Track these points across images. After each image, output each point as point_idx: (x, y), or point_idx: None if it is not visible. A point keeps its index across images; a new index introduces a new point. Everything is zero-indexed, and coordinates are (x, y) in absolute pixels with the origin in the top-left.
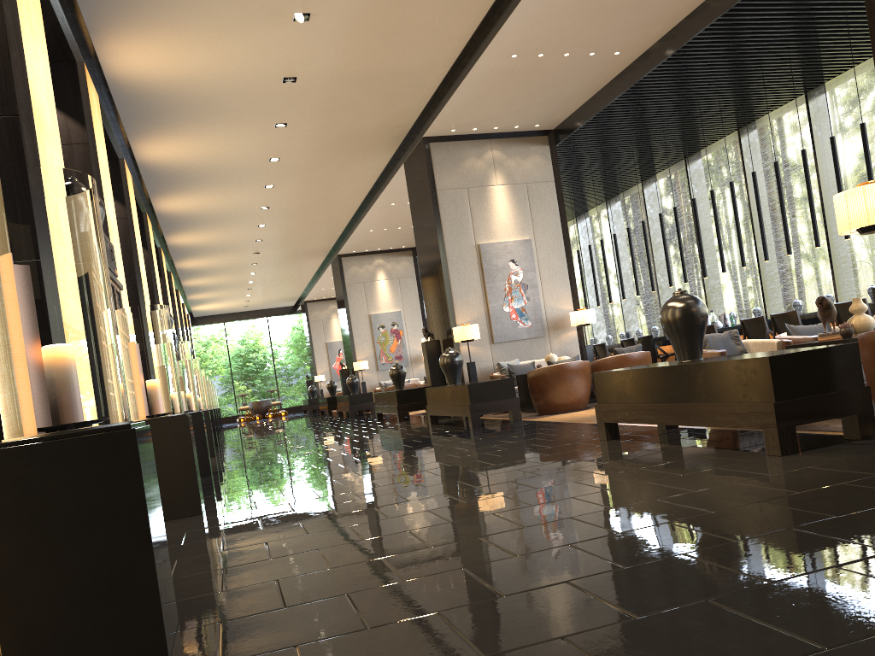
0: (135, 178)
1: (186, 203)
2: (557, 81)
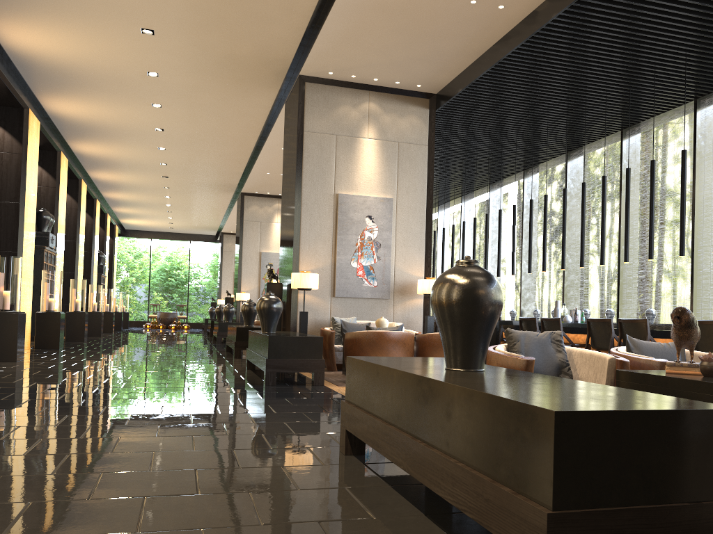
0: (7, 66)
1: (76, 108)
2: (436, 32)
